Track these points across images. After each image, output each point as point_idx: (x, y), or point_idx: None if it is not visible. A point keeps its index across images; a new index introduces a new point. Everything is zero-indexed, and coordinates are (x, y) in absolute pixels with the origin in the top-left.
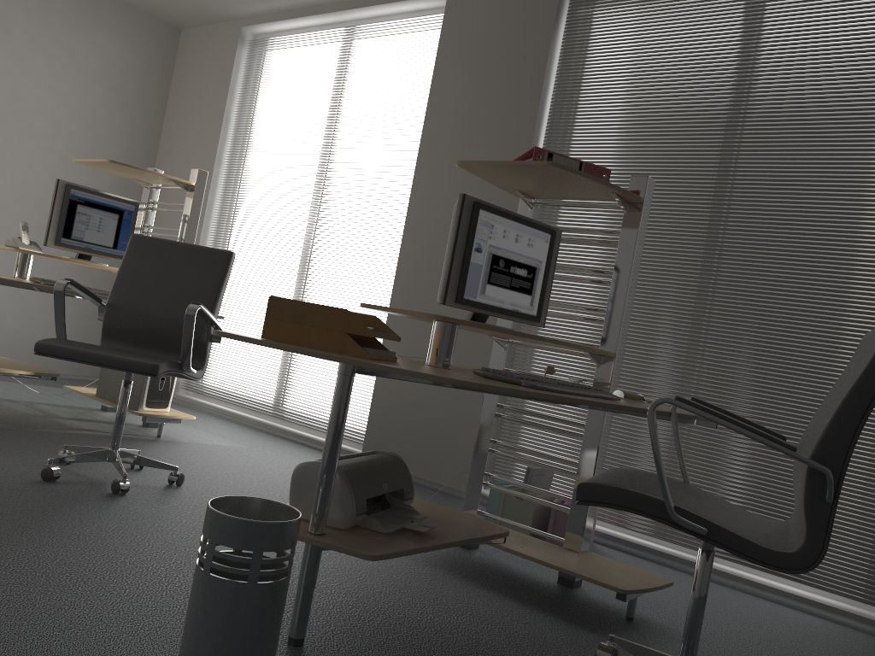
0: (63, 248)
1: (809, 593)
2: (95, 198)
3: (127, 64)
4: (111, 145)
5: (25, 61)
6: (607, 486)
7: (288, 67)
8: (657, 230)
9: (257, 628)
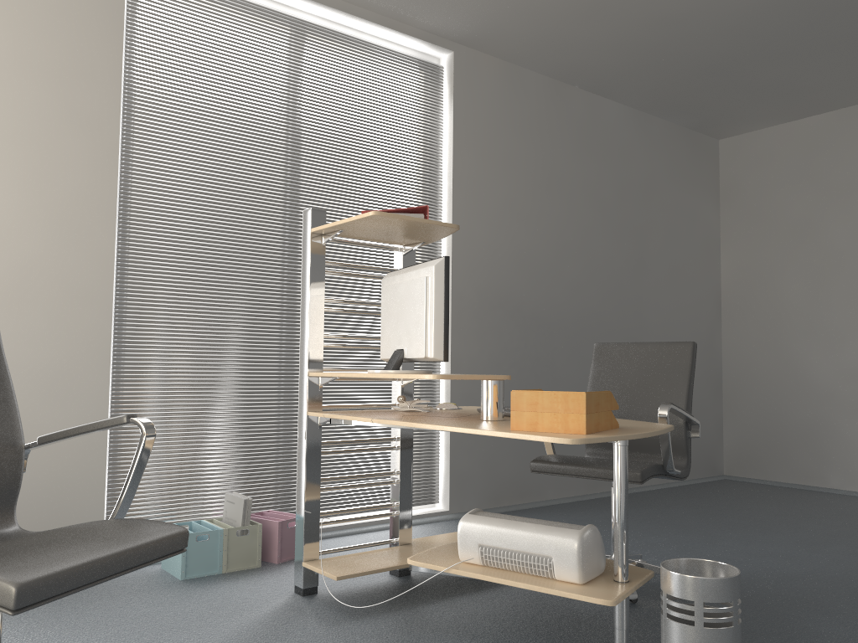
0: None
1: None
2: None
3: None
4: None
5: None
6: (648, 466)
7: None
8: (264, 244)
9: None
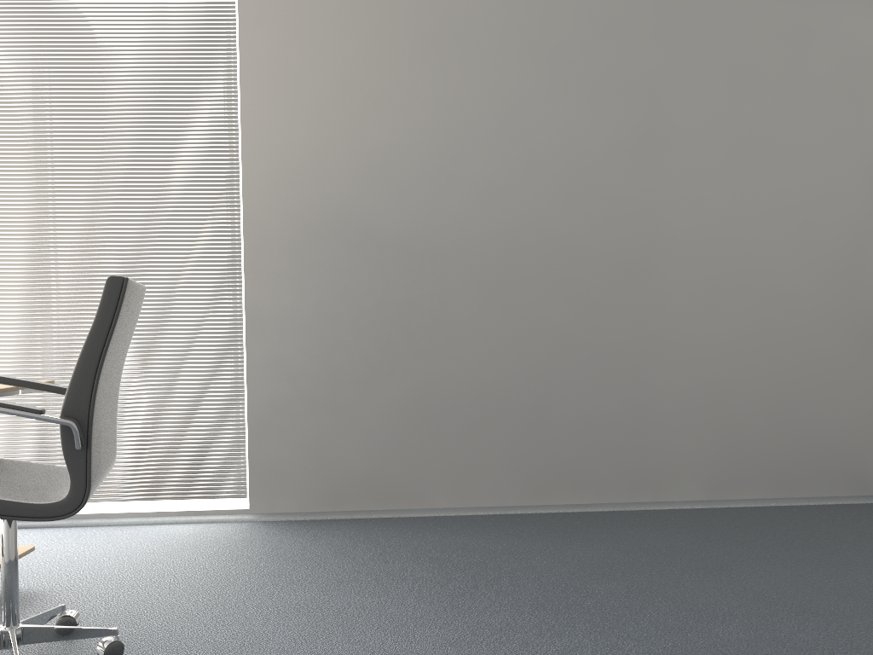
0: None
1: (190, 504)
2: None
3: None
4: None
5: None
6: None
7: None
8: None
9: None
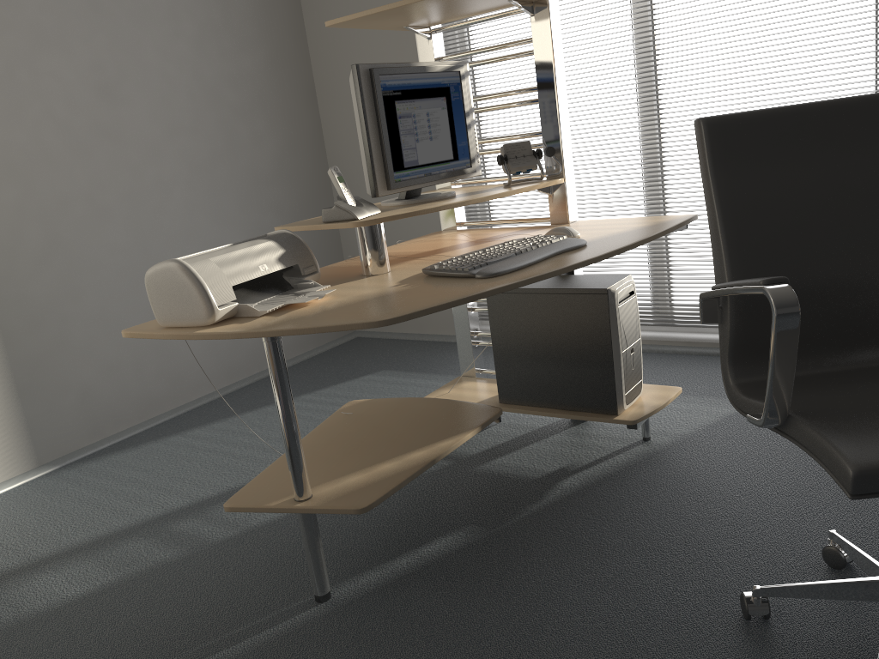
0: (399, 191)
1: None
2: (411, 80)
3: None
4: None
5: None
6: None
7: None
8: None
9: None
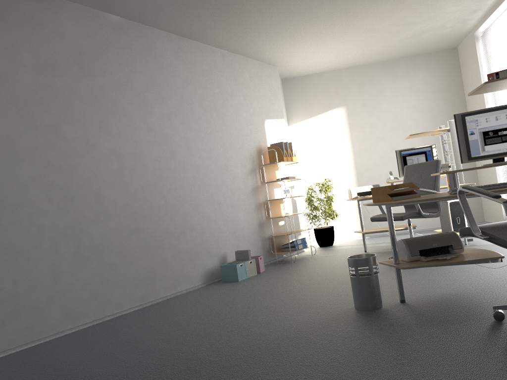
0: None
1: None
2: (412, 151)
3: (436, 78)
4: (442, 116)
5: (394, 102)
6: (464, 228)
7: (497, 41)
8: None
9: (364, 290)
